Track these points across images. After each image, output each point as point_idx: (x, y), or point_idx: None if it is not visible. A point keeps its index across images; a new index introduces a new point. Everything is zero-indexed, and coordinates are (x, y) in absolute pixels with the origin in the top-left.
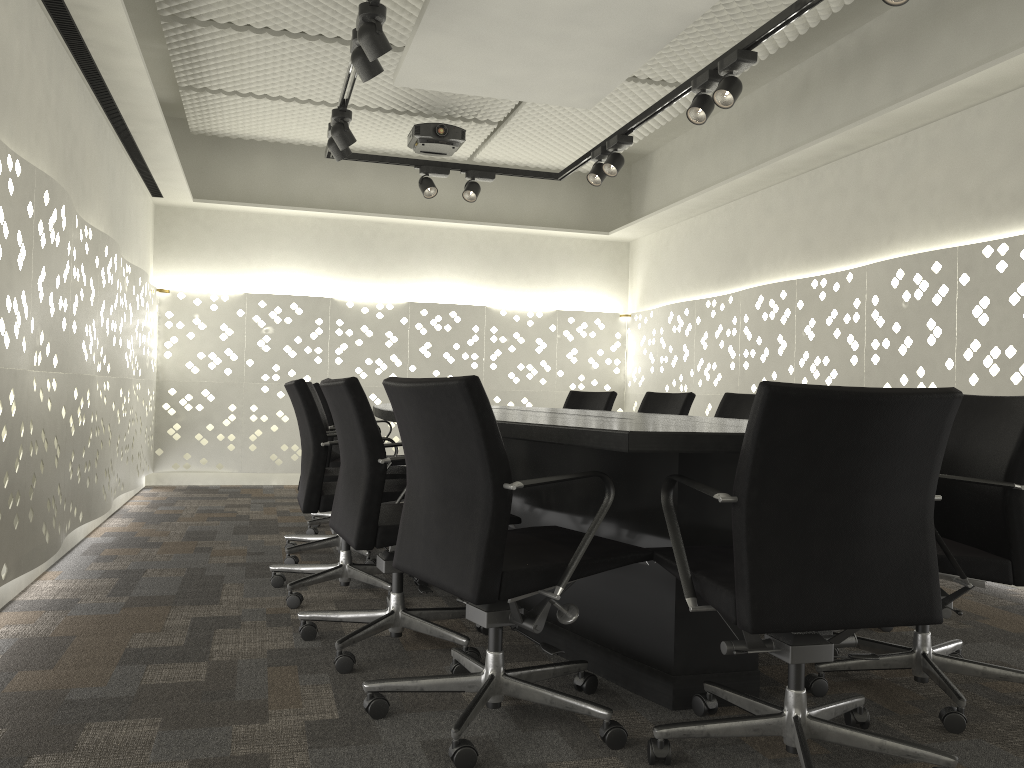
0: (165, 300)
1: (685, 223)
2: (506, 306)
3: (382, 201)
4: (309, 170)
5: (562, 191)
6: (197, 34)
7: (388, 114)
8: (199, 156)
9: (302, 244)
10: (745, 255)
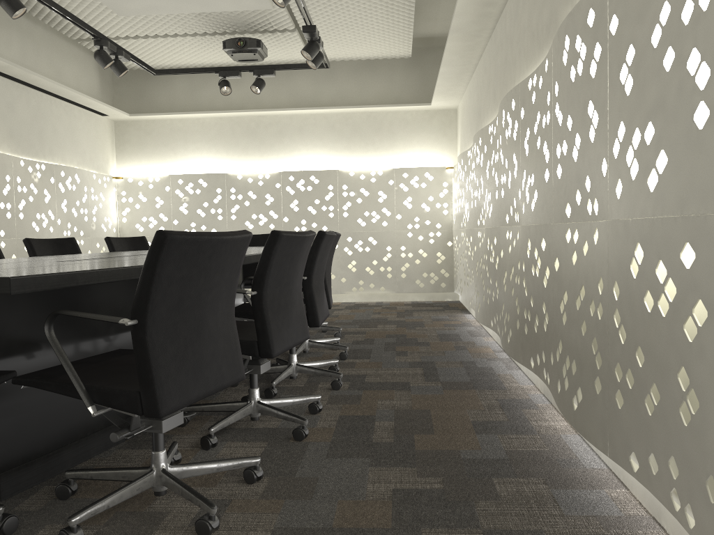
0: (120, 184)
1: (467, 88)
2: (358, 168)
3: (262, 100)
4: (210, 84)
5: (398, 75)
6: (33, 2)
7: (216, 36)
8: (138, 84)
9: (209, 137)
10: (480, 110)
